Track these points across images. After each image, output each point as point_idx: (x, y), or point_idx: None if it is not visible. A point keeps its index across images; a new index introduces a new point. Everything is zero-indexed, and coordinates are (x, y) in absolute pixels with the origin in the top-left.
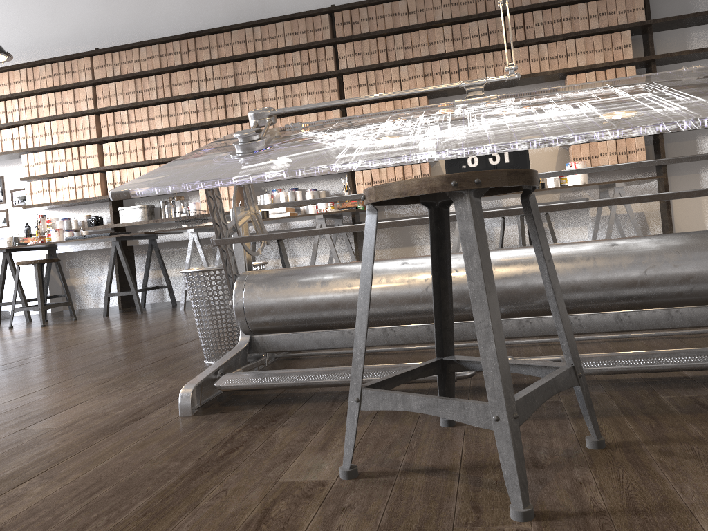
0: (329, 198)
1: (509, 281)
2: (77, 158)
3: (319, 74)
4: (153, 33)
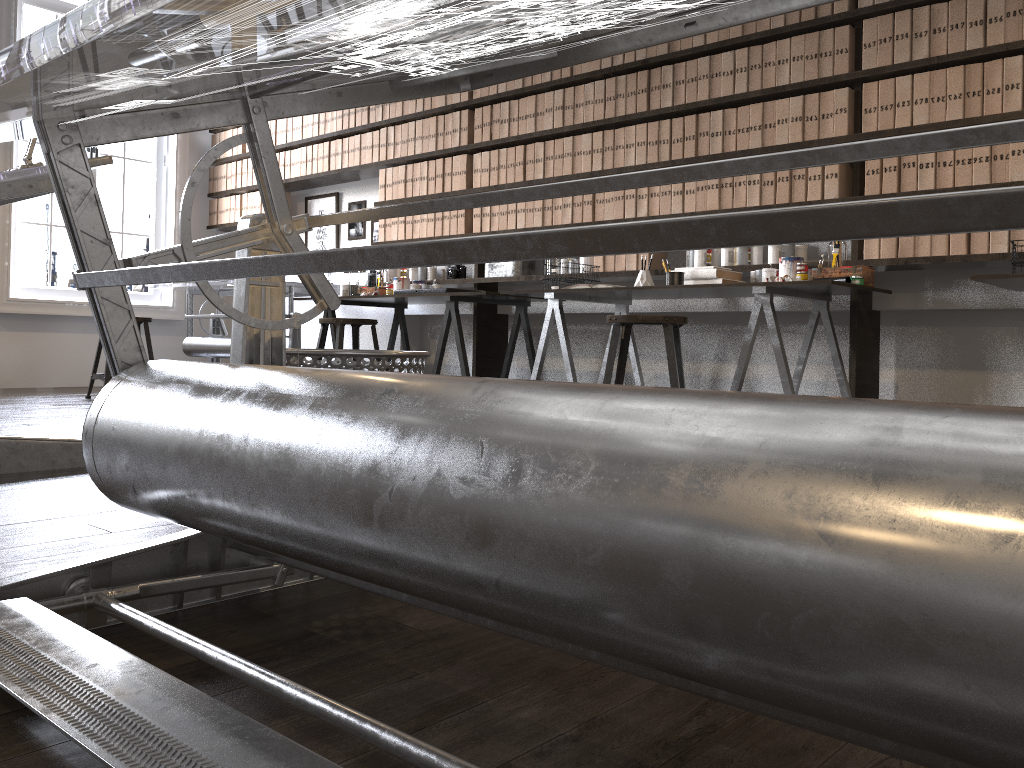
0: (427, 202)
1: (625, 530)
2: (441, 176)
3: (817, 20)
4: None
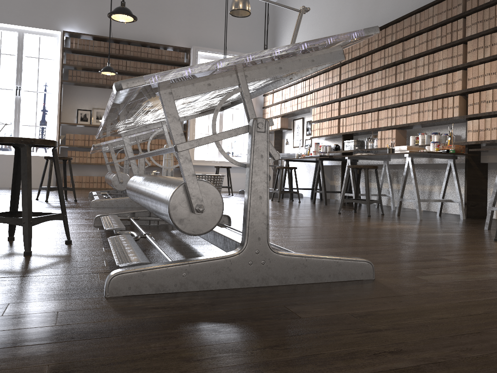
0: None
1: (141, 192)
2: (330, 110)
3: (451, 43)
4: None
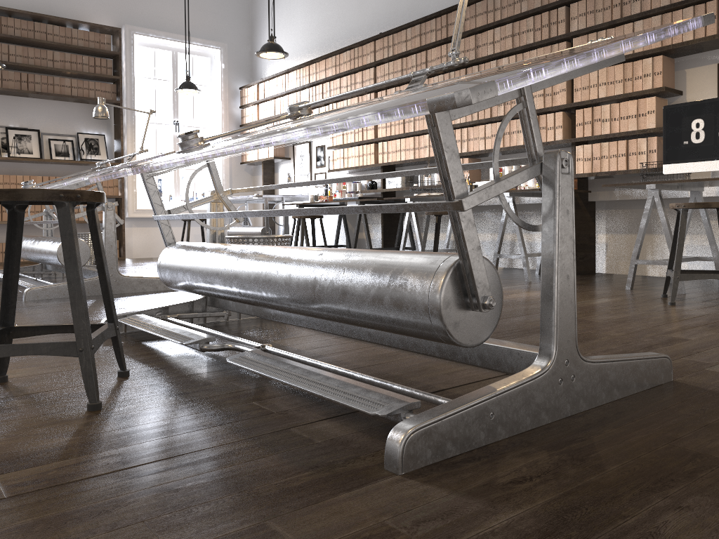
0: (262, 186)
1: (254, 275)
2: (361, 131)
3: (549, 39)
4: (425, 12)
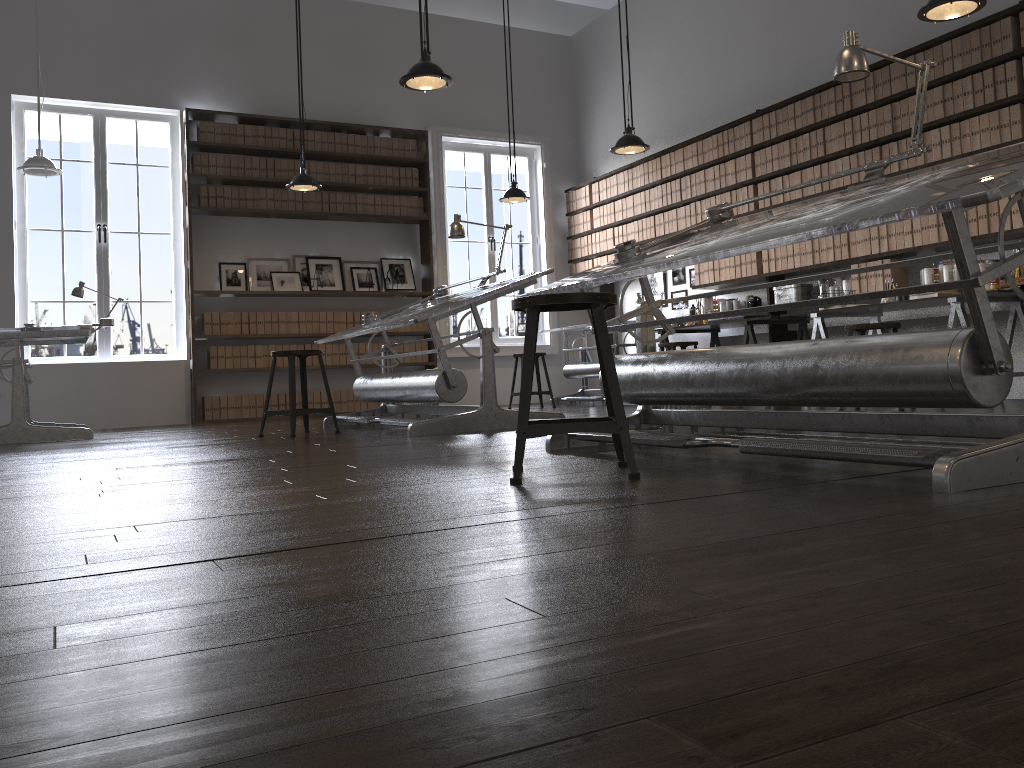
0: (703, 294)
1: (737, 371)
2: None
3: (995, 102)
4: (817, 80)
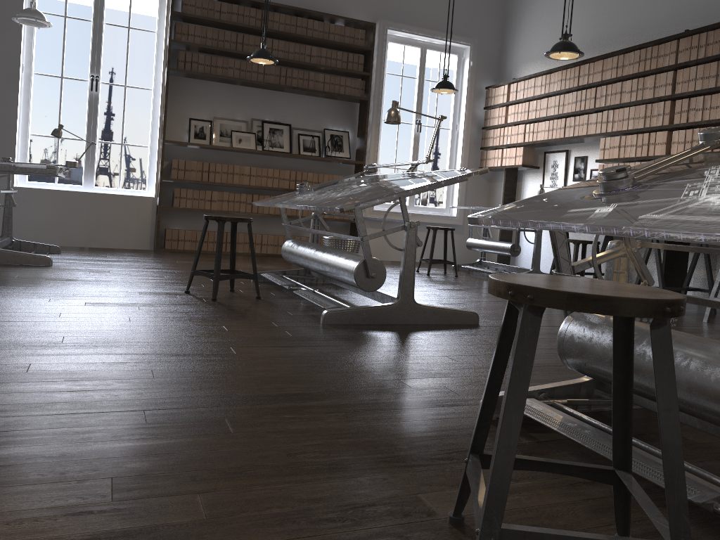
0: (714, 249)
1: None
2: (646, 144)
3: None
4: None
